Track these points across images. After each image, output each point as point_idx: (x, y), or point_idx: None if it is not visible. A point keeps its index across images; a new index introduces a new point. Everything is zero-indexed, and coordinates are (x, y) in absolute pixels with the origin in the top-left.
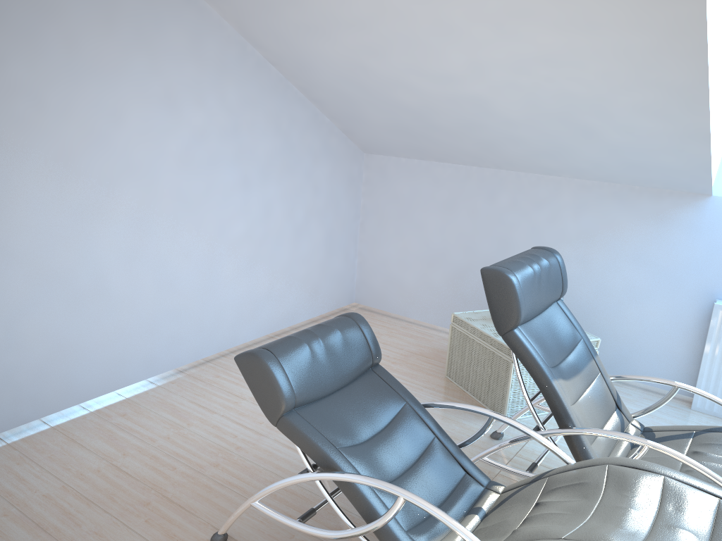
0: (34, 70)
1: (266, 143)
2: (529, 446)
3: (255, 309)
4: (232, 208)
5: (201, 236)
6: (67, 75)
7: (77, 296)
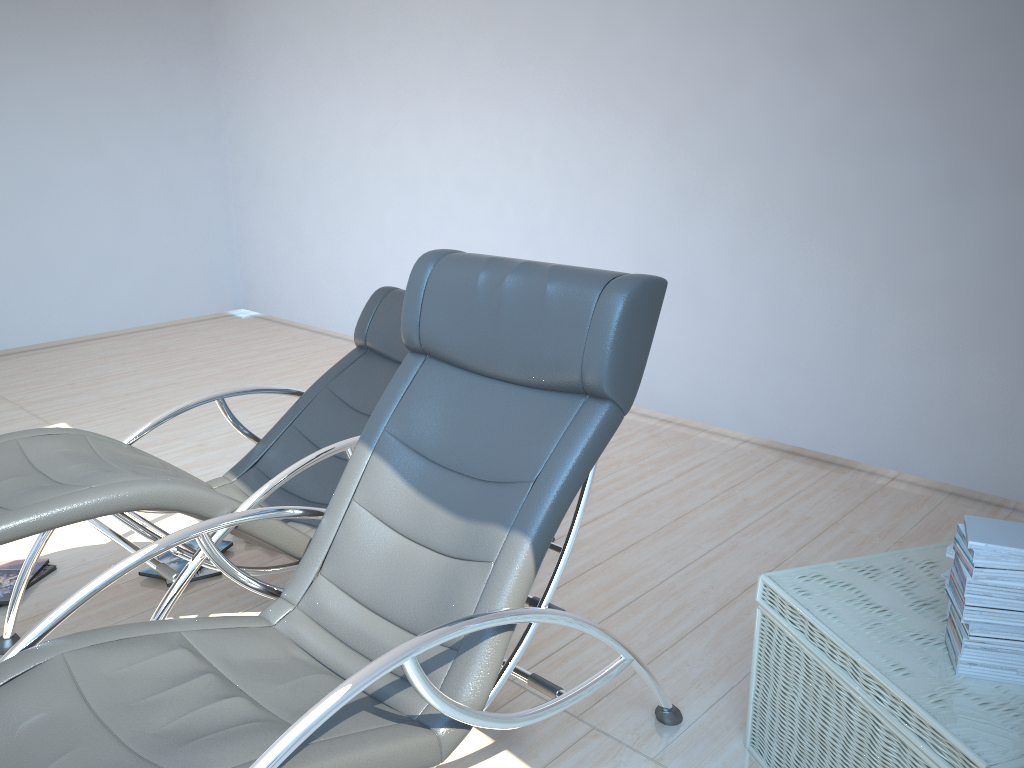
0: (650, 34)
1: (1023, 111)
2: (633, 759)
3: (958, 430)
4: (918, 227)
5: (847, 261)
6: (681, 34)
7: (668, 289)
